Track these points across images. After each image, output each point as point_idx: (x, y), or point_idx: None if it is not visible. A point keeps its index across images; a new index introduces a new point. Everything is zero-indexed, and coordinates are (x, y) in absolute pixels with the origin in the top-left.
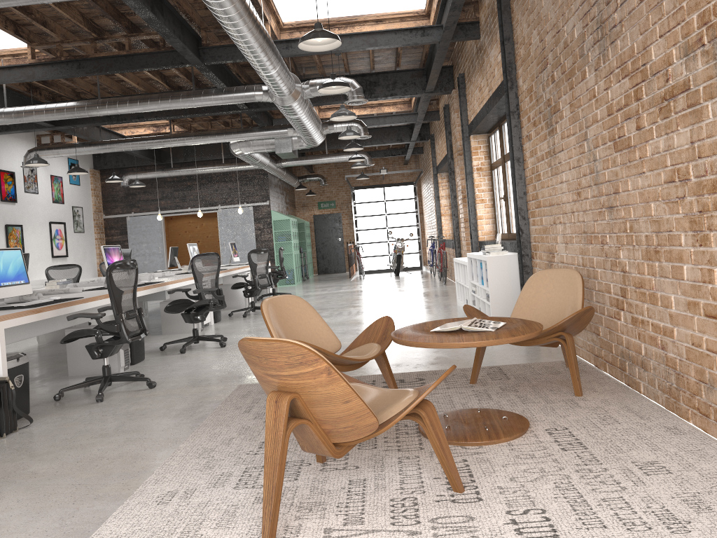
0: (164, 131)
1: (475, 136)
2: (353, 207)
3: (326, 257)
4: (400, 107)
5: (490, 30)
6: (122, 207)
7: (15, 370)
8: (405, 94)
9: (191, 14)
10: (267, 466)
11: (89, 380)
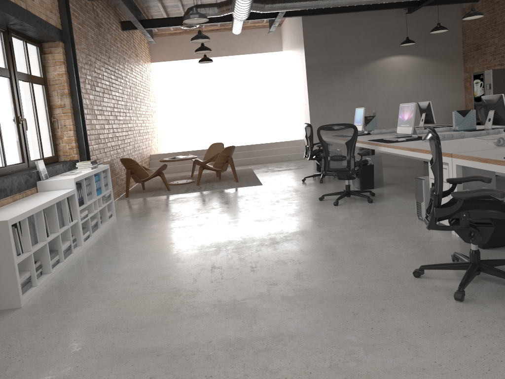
0: None
1: None
2: None
3: None
4: None
5: None
6: None
7: None
8: None
9: None
10: None
11: None
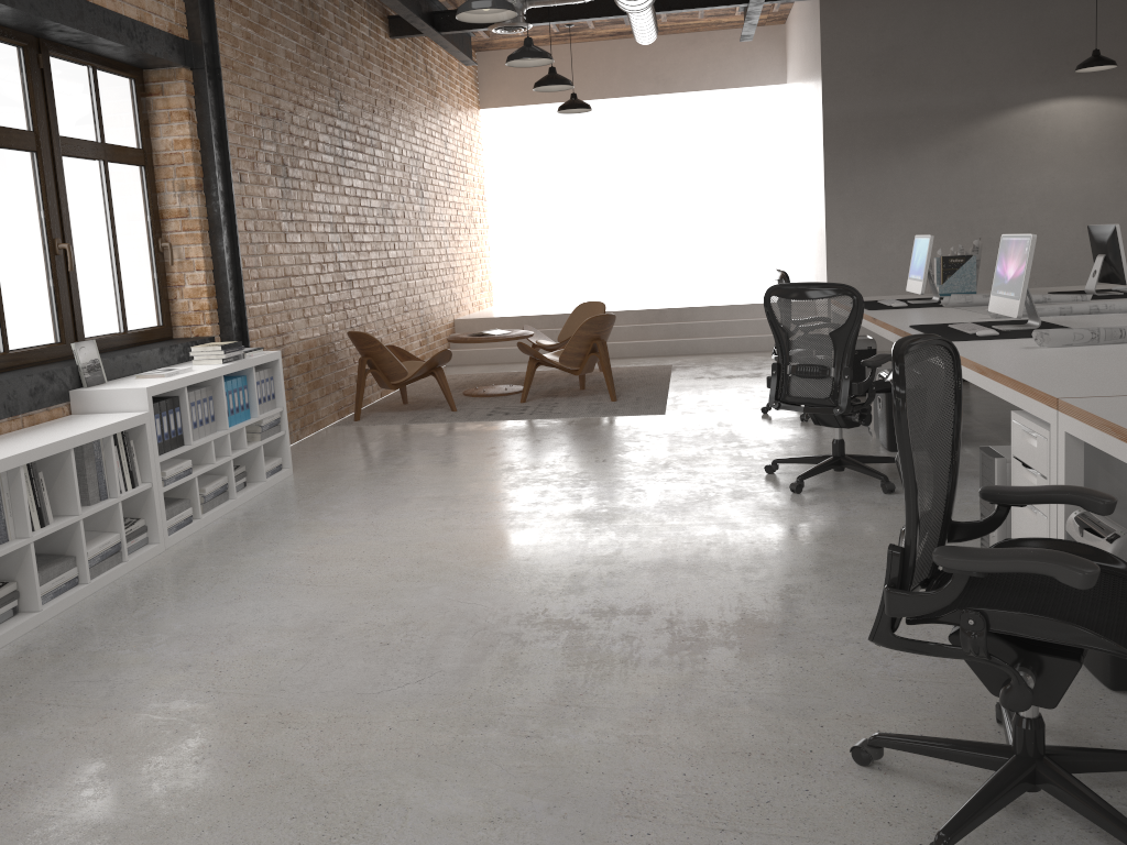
0: None
1: None
2: None
3: None
4: None
5: None
6: None
7: None
8: None
9: None
10: None
11: None
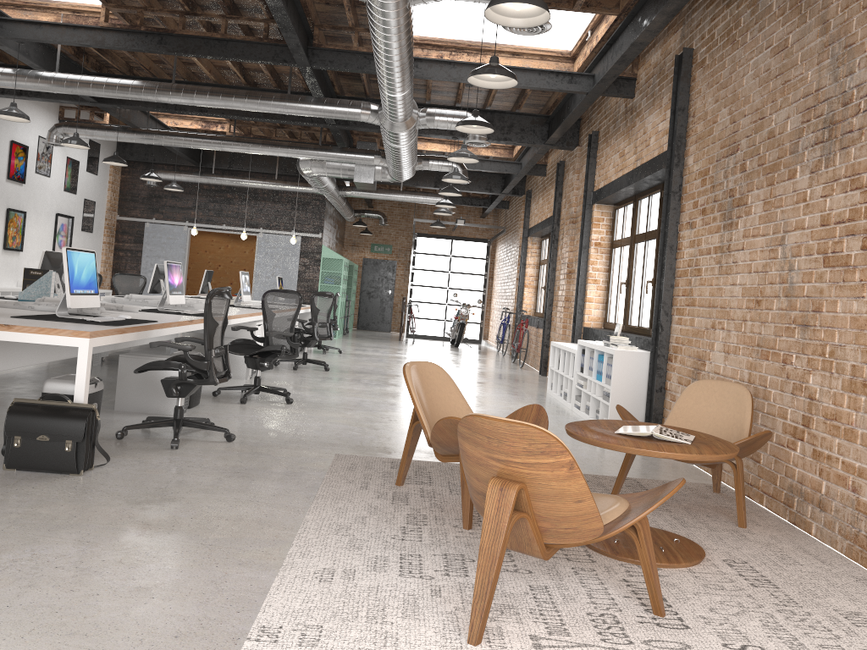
0: (215, 129)
1: (600, 206)
2: (413, 256)
3: (370, 310)
4: (500, 152)
5: (652, 92)
6: (142, 209)
7: (92, 397)
8: (521, 141)
9: (310, 7)
10: (483, 558)
11: (159, 421)
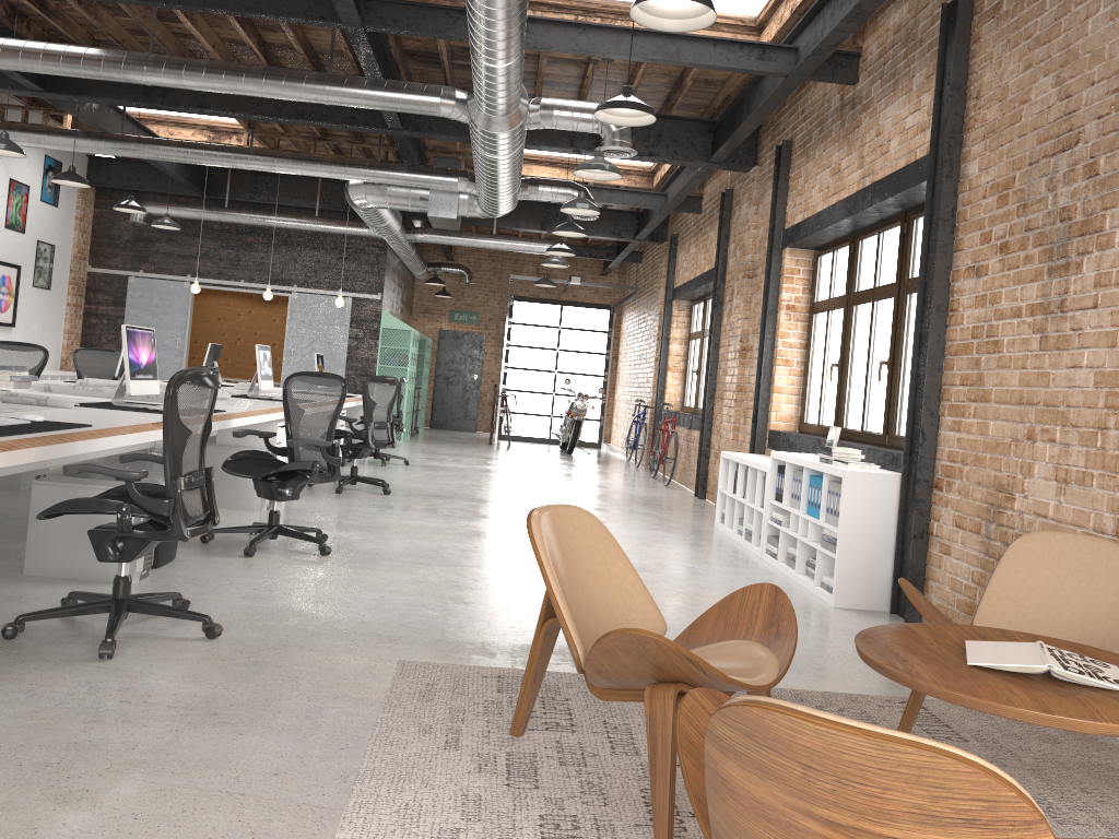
0: (228, 142)
1: (794, 251)
2: (508, 328)
3: (448, 402)
4: (635, 180)
5: (893, 71)
6: (124, 257)
7: None
8: (674, 157)
9: None
10: None
11: (84, 604)
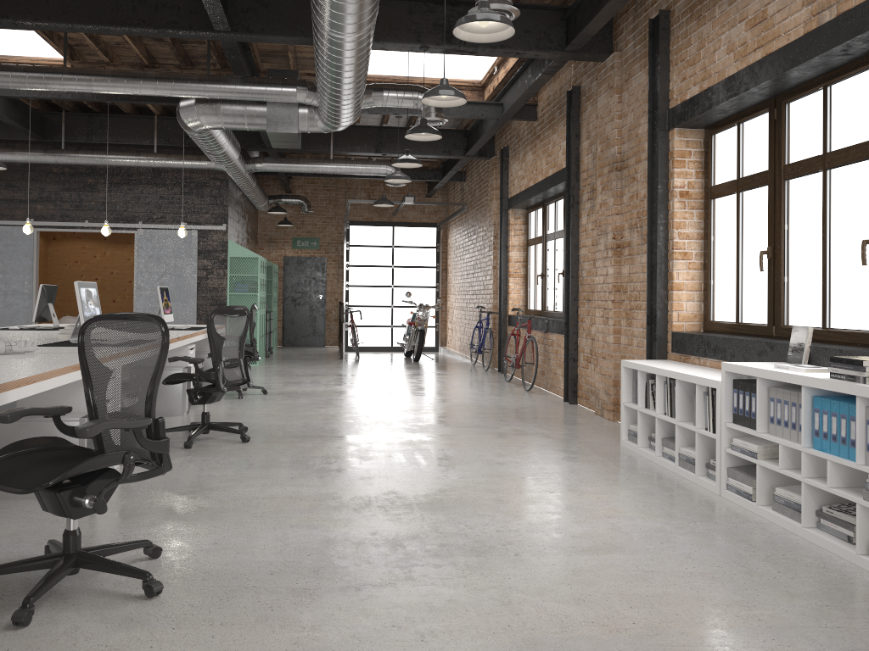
0: None
1: (683, 132)
2: (346, 250)
3: (298, 321)
4: (466, 95)
5: None
6: None
7: None
8: (527, 49)
9: None
10: None
11: None
